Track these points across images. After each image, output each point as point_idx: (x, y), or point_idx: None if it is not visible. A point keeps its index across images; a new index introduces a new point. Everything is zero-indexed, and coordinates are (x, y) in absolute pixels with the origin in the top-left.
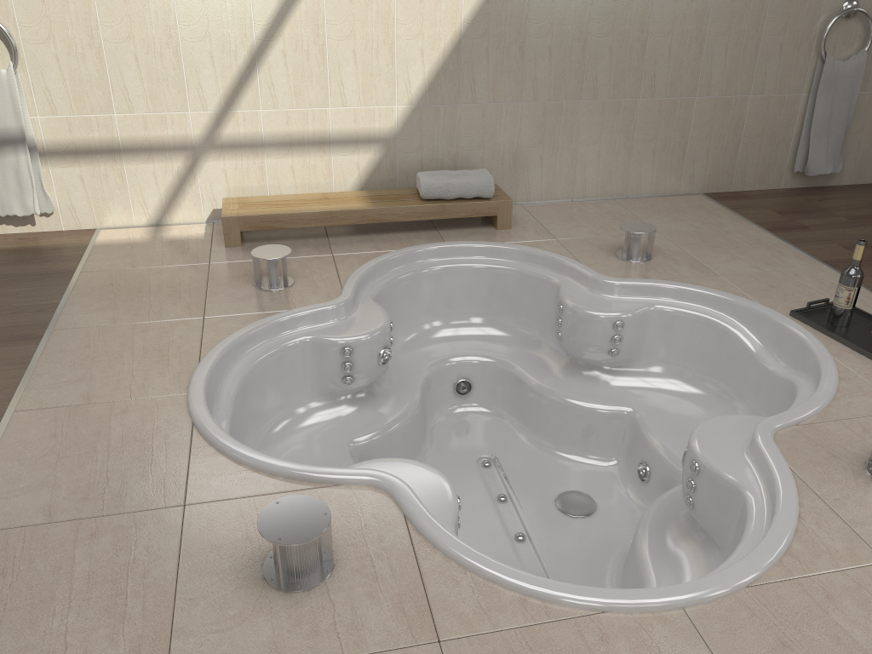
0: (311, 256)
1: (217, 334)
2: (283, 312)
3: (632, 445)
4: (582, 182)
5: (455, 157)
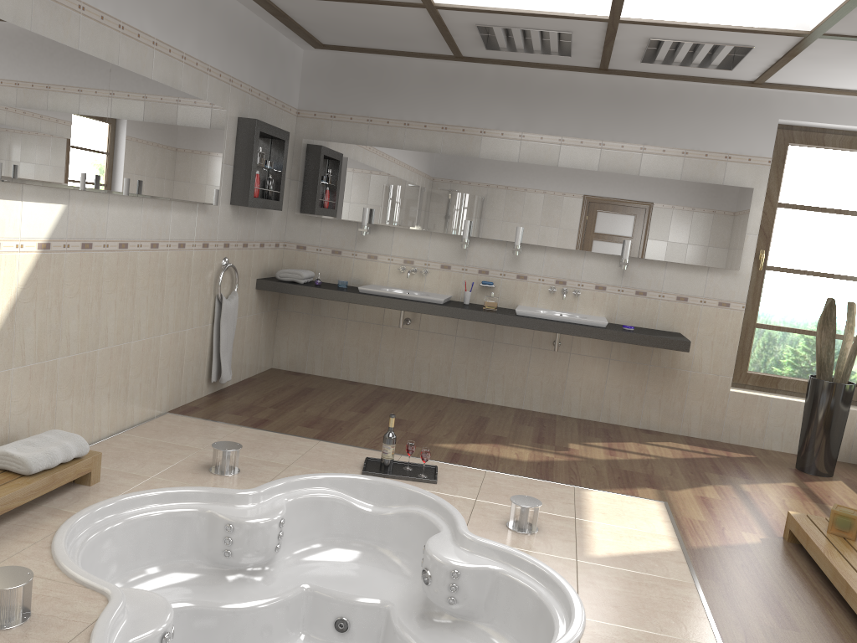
0: None
1: None
2: (100, 628)
3: (314, 613)
4: (98, 423)
5: (6, 425)
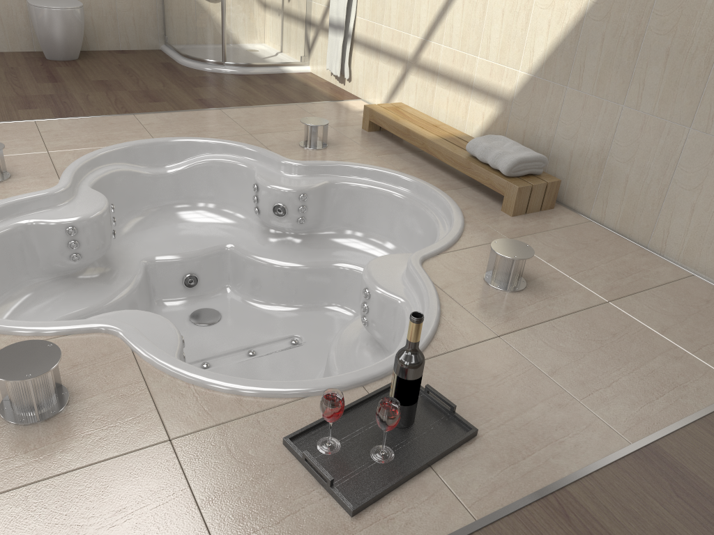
0: (368, 150)
1: (230, 139)
2: (261, 148)
3: None
4: (663, 231)
5: (549, 140)
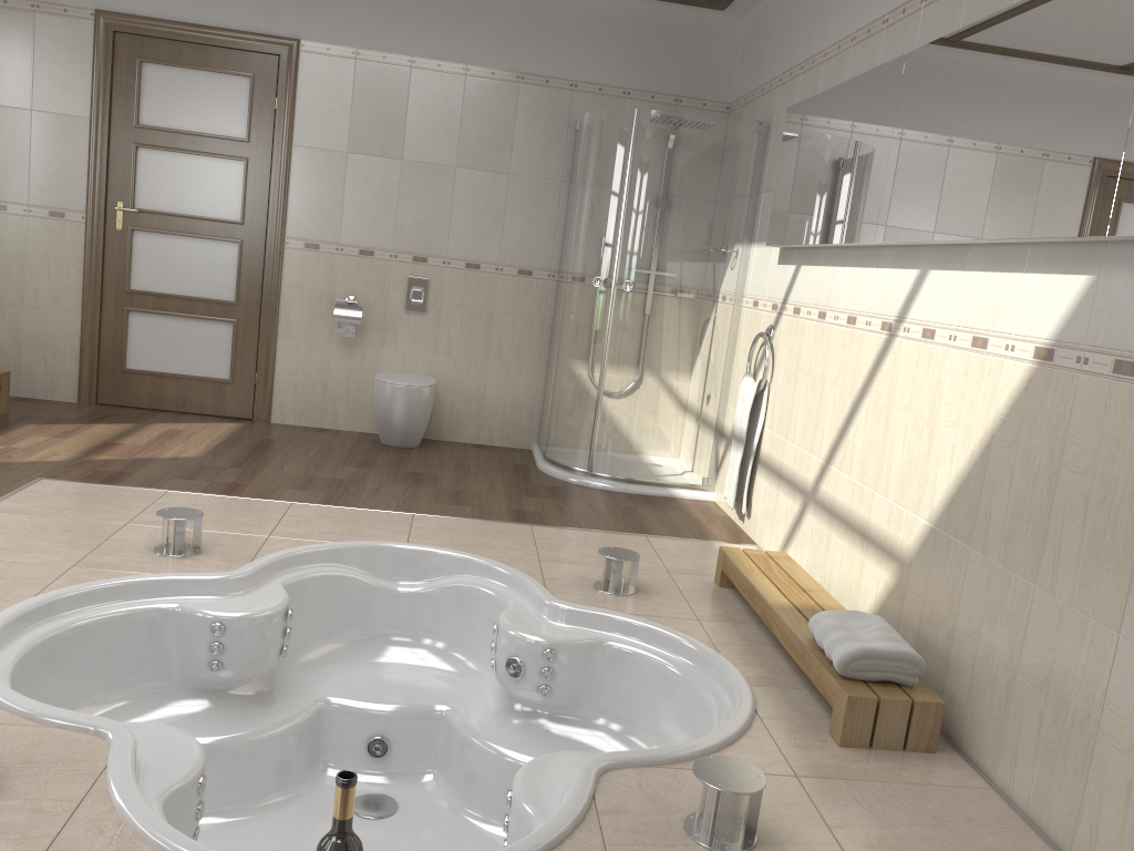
0: (691, 609)
1: (503, 561)
2: (529, 577)
3: None
4: (1090, 829)
5: (949, 634)
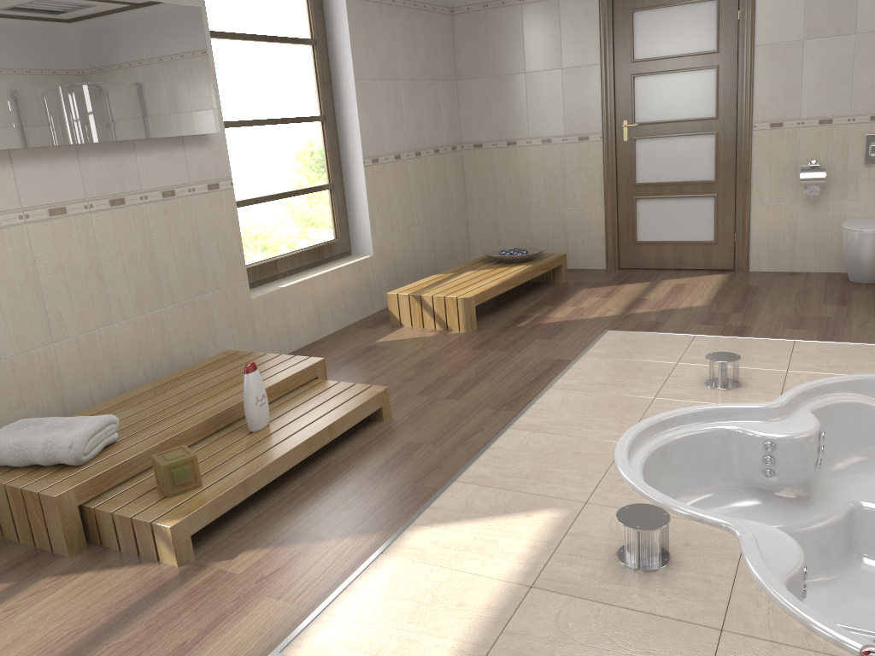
0: None
1: None
2: None
3: None
4: None
5: None
